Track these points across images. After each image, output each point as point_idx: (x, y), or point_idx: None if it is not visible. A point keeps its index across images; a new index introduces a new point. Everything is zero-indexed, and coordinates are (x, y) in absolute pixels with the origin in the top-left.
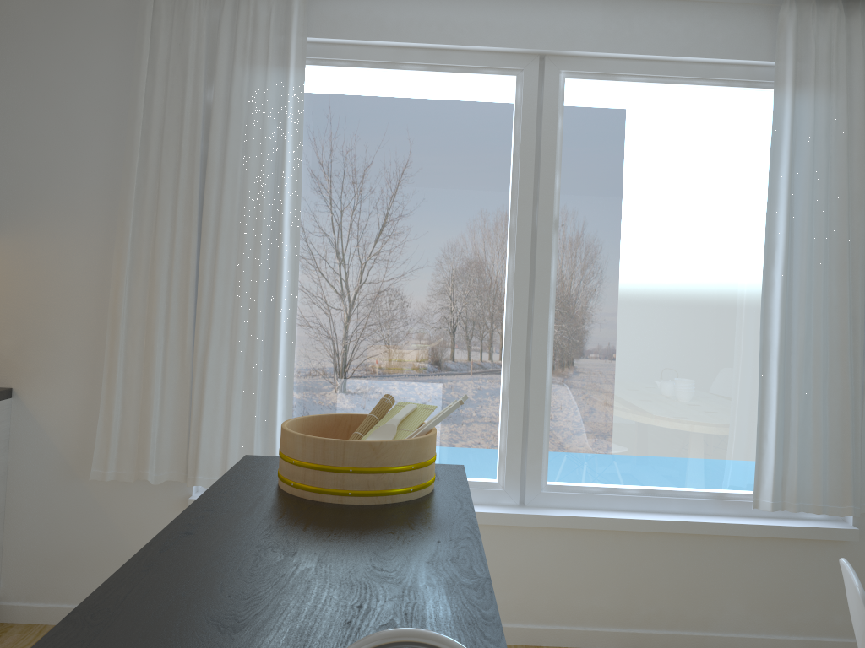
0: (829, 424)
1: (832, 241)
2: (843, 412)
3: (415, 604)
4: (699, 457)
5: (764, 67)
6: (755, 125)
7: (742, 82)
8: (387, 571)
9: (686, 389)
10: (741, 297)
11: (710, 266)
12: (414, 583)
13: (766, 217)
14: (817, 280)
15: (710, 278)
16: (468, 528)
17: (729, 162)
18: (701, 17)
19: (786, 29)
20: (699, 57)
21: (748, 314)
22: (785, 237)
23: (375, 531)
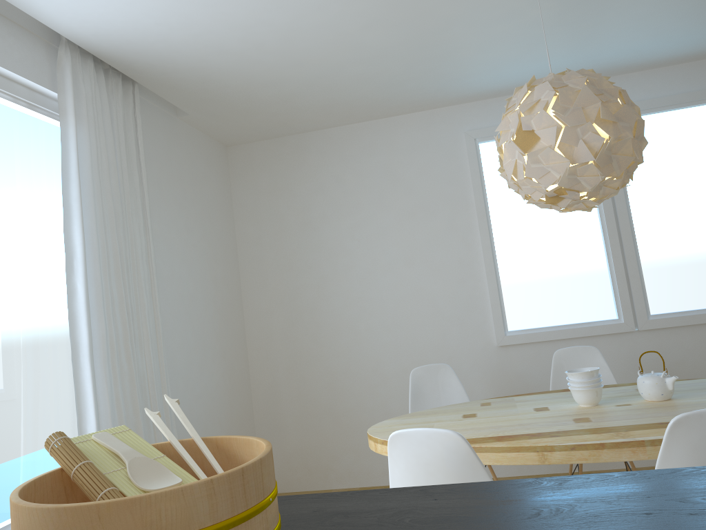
0: (125, 405)
1: (109, 251)
2: (132, 391)
3: (622, 495)
4: (22, 478)
5: (40, 94)
6: (35, 145)
7: (25, 102)
8: (540, 512)
9: (6, 408)
10: (39, 306)
11: (15, 276)
12: (567, 500)
13: (63, 228)
14: (106, 283)
15: (16, 289)
16: (389, 491)
17: (20, 175)
18: (1, 29)
19: (64, 67)
20: (3, 67)
21: (45, 321)
22: (83, 246)
23: (399, 528)
